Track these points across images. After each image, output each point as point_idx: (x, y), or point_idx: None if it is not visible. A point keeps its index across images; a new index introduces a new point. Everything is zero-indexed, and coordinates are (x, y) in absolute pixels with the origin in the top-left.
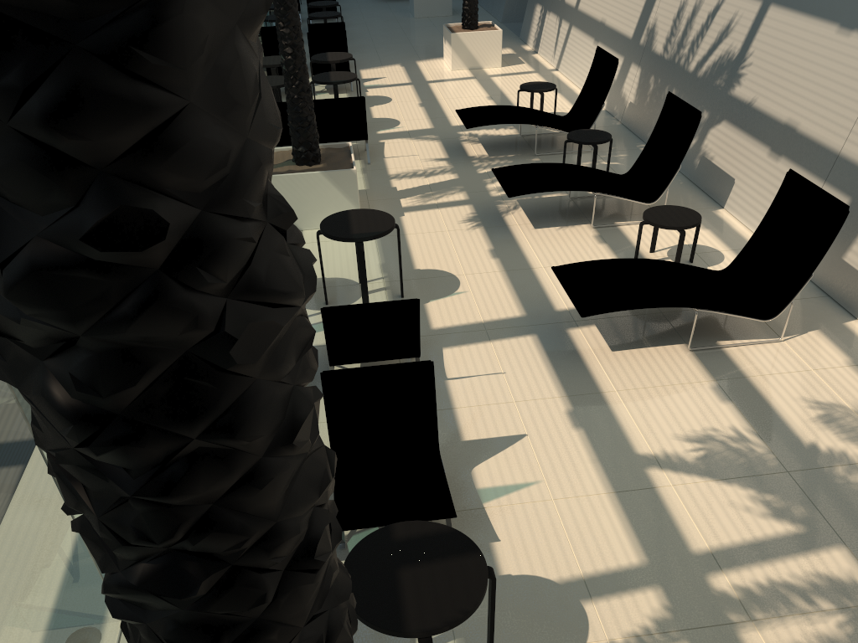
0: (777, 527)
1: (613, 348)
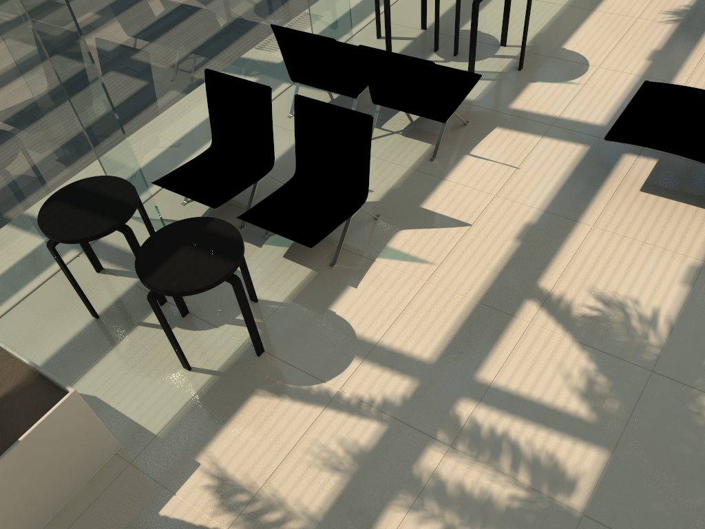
0: (571, 403)
1: (644, 189)
